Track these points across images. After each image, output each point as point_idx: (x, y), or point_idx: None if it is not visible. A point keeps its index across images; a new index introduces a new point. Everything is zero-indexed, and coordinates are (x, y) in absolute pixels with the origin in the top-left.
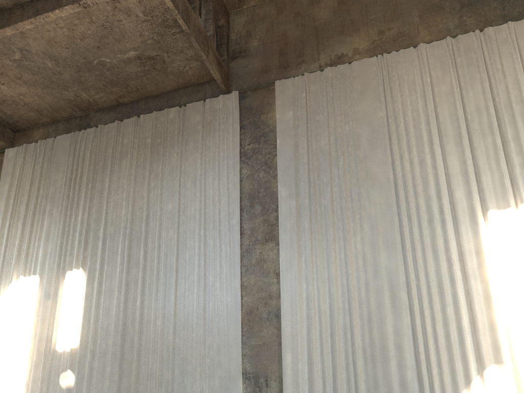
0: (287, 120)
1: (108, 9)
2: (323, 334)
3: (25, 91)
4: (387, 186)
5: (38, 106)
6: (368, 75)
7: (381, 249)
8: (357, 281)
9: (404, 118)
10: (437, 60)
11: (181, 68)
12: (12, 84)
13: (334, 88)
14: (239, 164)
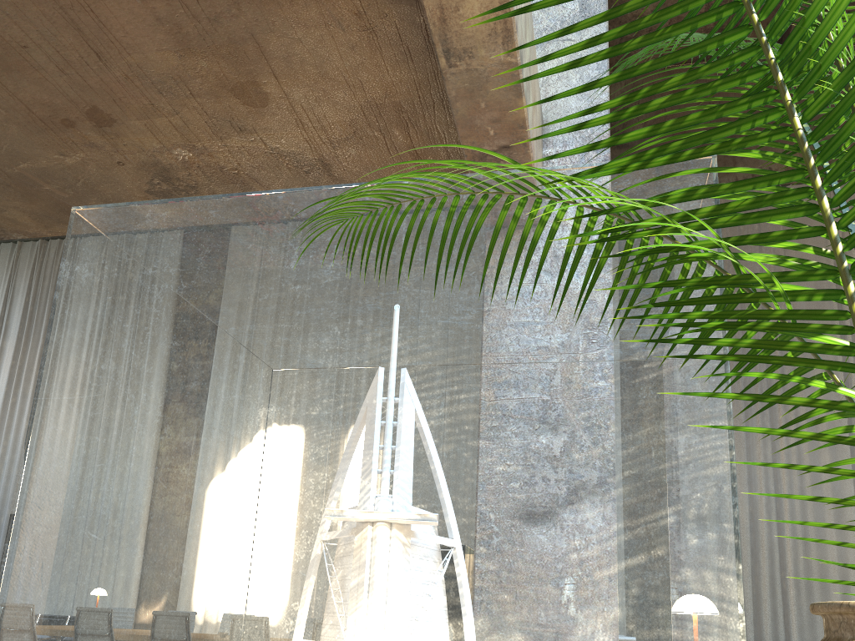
0: None
1: None
2: (742, 552)
3: None
4: None
5: None
6: None
7: (823, 450)
8: (789, 488)
9: None
10: None
11: None
12: None
13: None
14: None
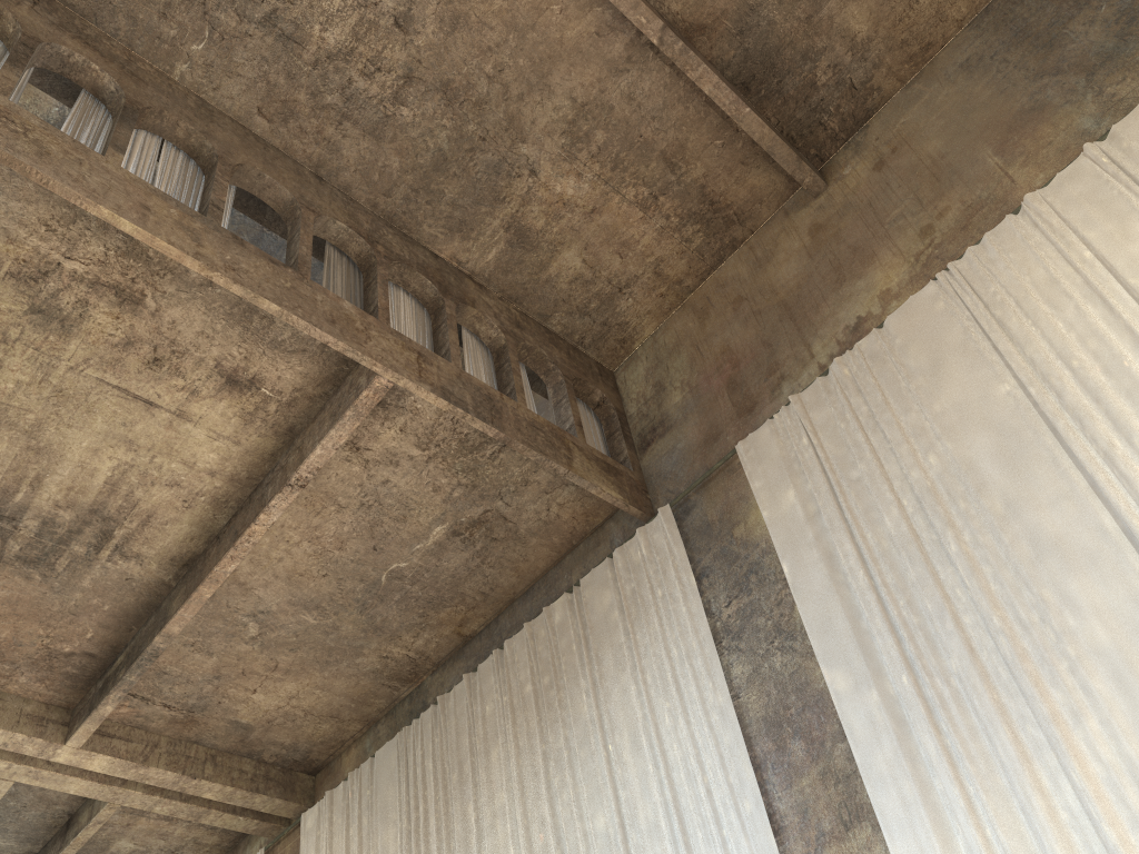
0: (788, 512)
1: (356, 472)
2: None
3: (294, 687)
4: (1106, 548)
5: (328, 706)
6: (932, 325)
7: None
8: None
9: (1068, 368)
10: (1087, 203)
11: (544, 515)
12: (267, 684)
13: (867, 391)
14: (717, 657)
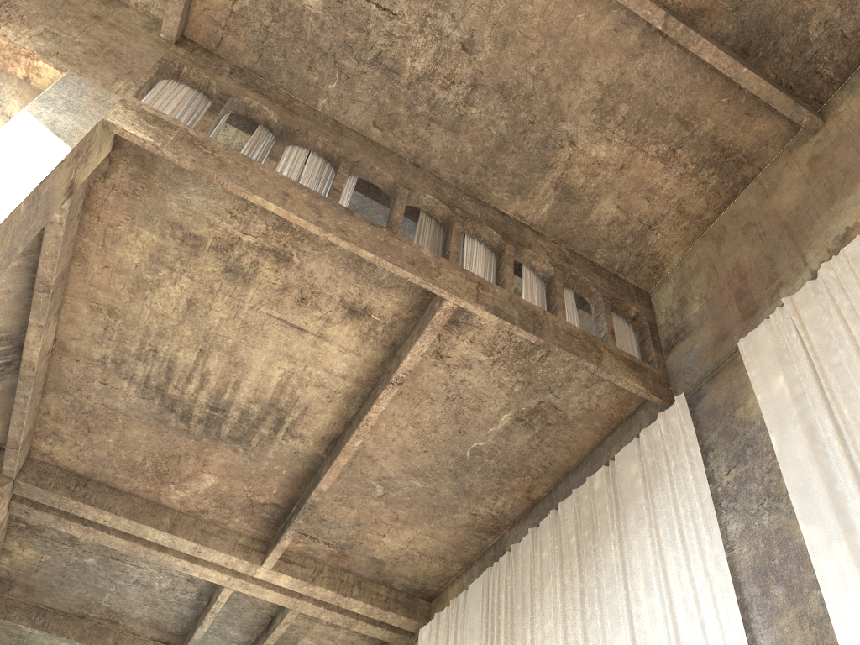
0: (778, 394)
1: (441, 374)
2: None
3: (411, 534)
4: None
5: (436, 550)
6: None
7: None
8: None
9: None
10: None
11: (586, 404)
12: (392, 531)
13: (848, 289)
14: (715, 516)
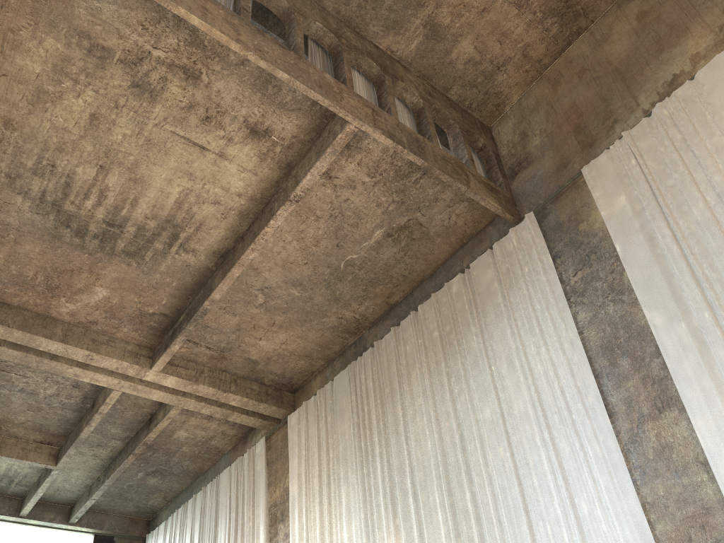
0: (620, 210)
1: (328, 193)
2: None
3: (284, 337)
4: None
5: (304, 349)
6: None
7: None
8: None
9: None
10: None
11: (446, 222)
12: (268, 334)
13: (681, 125)
14: (568, 308)
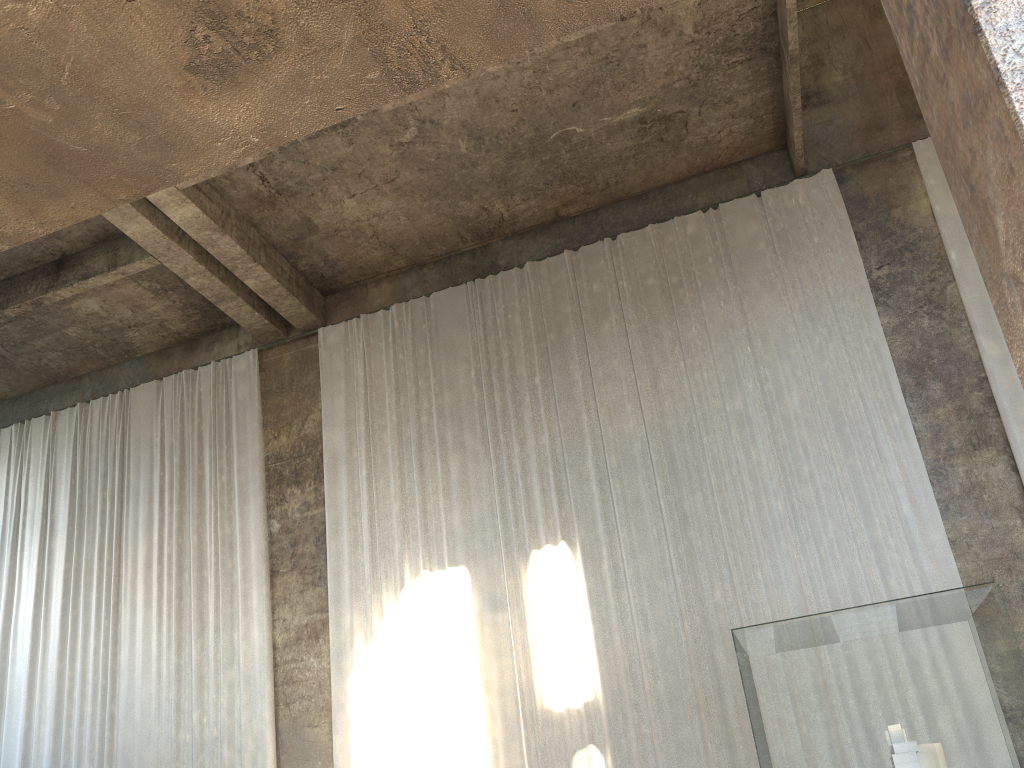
0: None
1: (631, 25)
2: None
3: (387, 207)
4: None
5: (397, 236)
6: None
7: None
8: None
9: None
10: None
11: (712, 135)
12: (369, 194)
13: None
14: (874, 306)
